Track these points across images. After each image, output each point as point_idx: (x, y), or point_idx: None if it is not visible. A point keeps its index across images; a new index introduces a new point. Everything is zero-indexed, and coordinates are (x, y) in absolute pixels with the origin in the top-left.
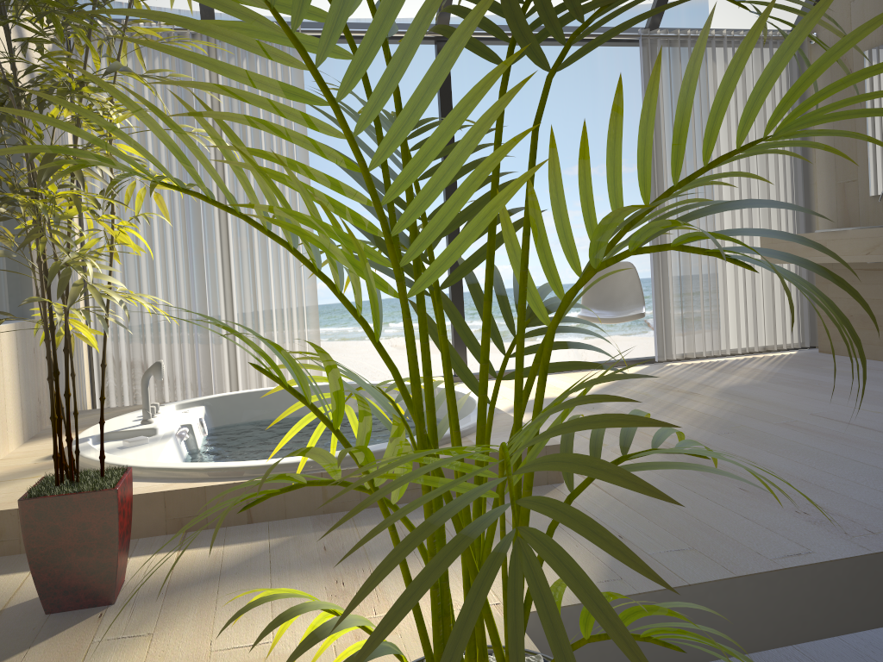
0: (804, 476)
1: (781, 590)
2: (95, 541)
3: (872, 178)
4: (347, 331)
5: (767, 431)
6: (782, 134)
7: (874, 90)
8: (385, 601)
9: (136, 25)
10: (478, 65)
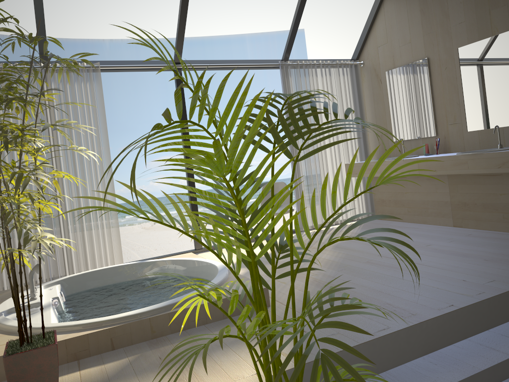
0: (380, 289)
1: (379, 347)
2: (46, 373)
3: (394, 133)
4: None
5: (359, 267)
6: (381, 184)
7: (392, 90)
8: (202, 380)
9: (1, 66)
10: None
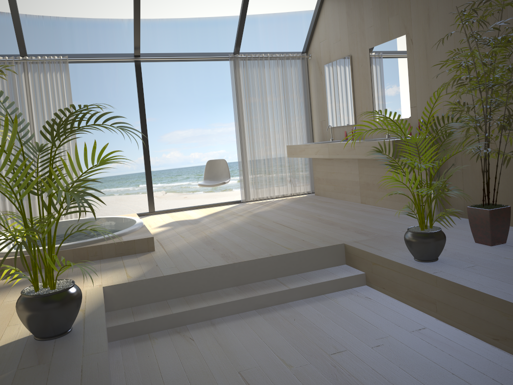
0: (239, 243)
1: (196, 276)
2: None
3: (329, 120)
4: (129, 189)
5: (248, 229)
6: (101, 163)
7: (328, 82)
8: None
9: None
10: (196, 44)
